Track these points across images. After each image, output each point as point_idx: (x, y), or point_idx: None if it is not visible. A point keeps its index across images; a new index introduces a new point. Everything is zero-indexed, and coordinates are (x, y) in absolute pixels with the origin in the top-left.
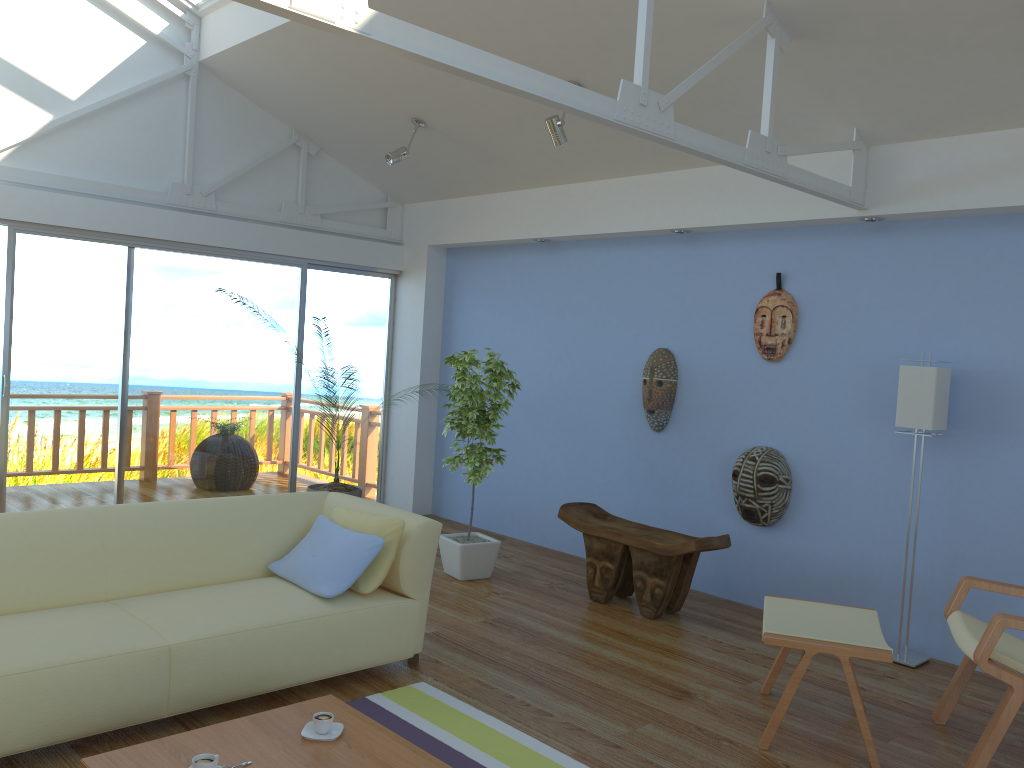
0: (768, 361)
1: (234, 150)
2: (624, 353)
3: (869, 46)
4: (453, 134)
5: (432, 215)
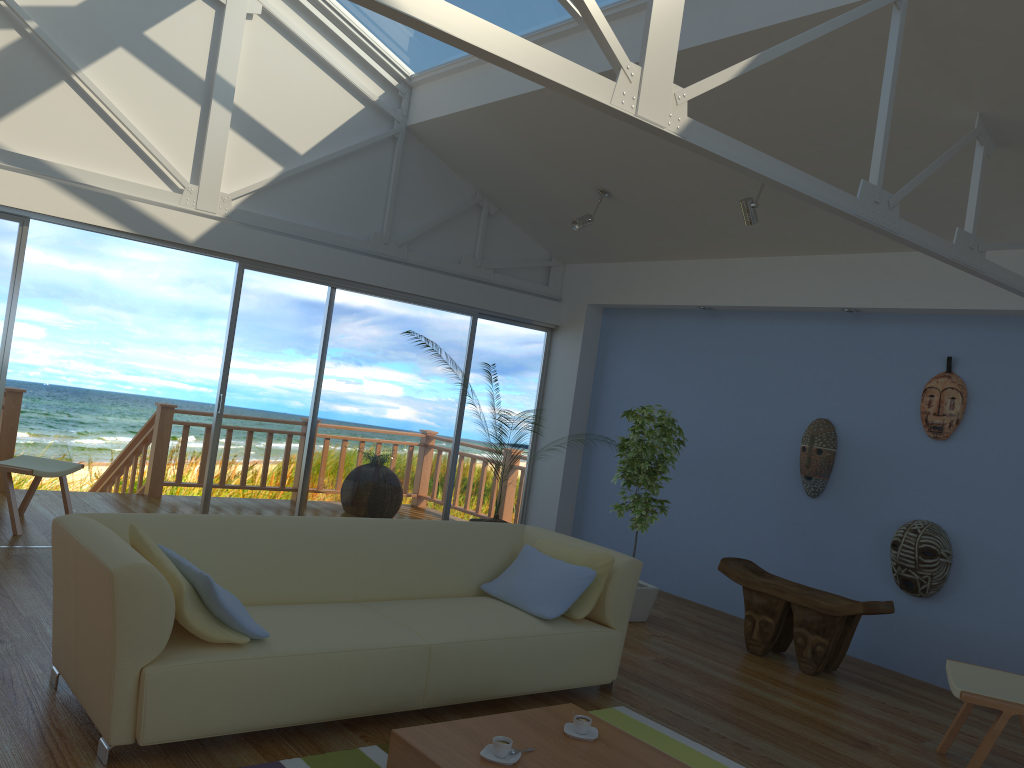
0: (933, 439)
1: (426, 206)
2: (782, 420)
3: None
4: (635, 205)
5: (594, 276)
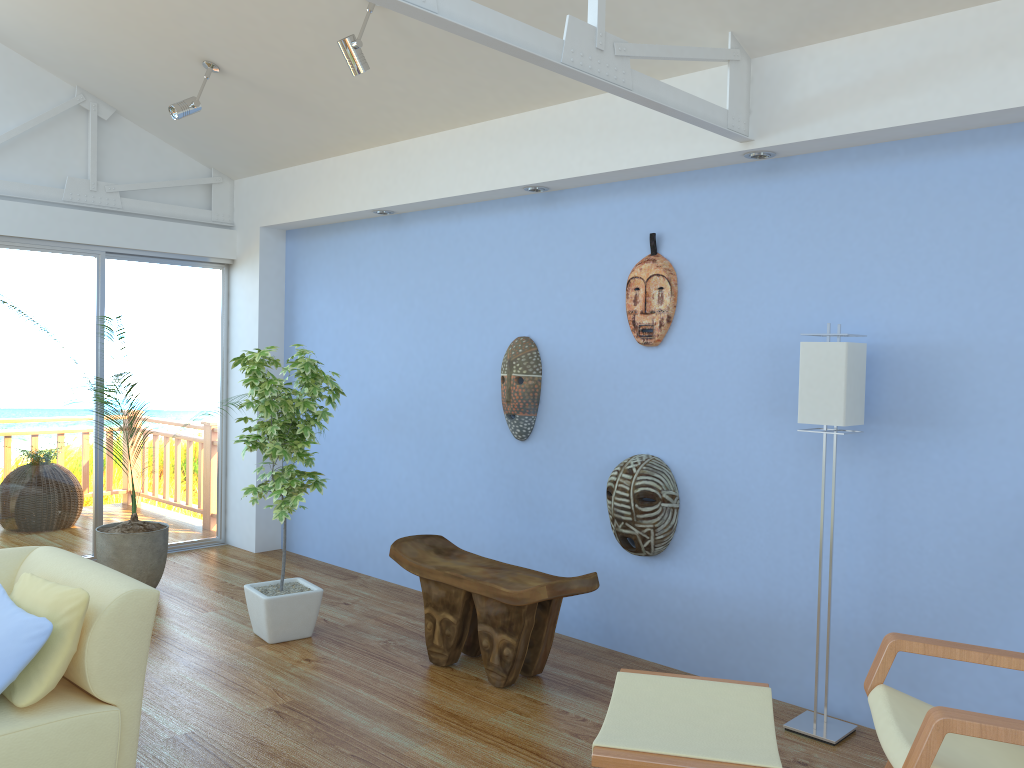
0: (645, 346)
1: None
2: (481, 345)
3: None
4: (256, 80)
5: (263, 190)
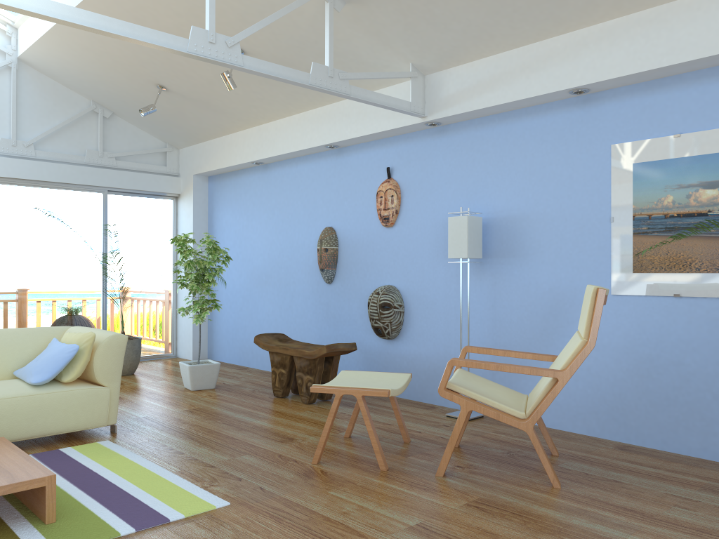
0: (387, 227)
1: (48, 116)
2: (308, 233)
3: (391, 3)
4: (185, 94)
5: (194, 154)
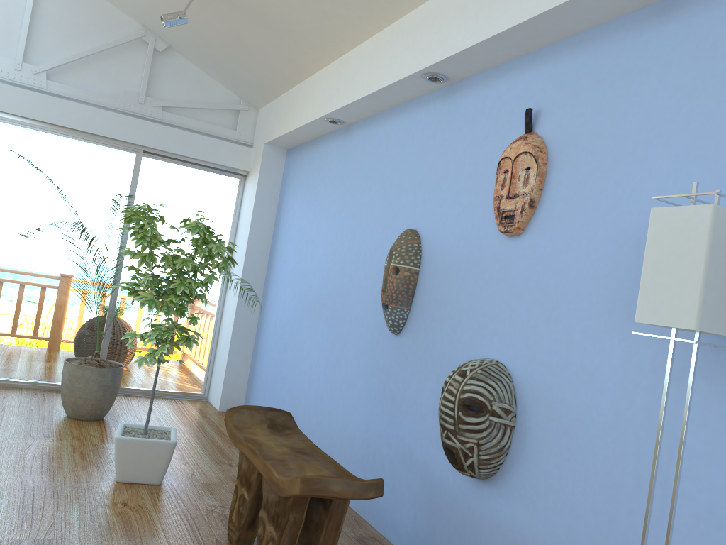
0: (508, 236)
1: (77, 37)
2: (382, 239)
3: None
4: None
5: (270, 114)
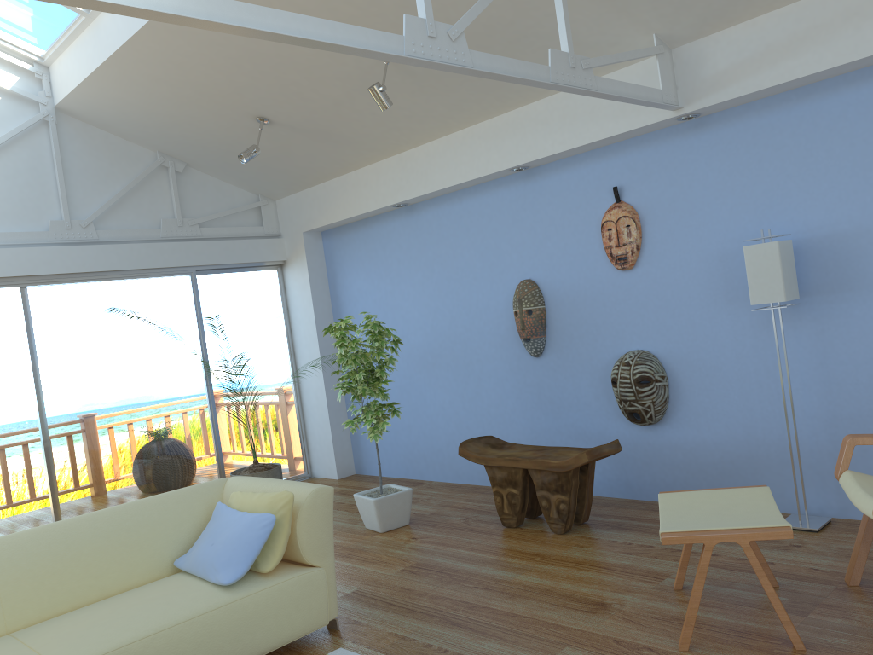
0: (622, 270)
1: (105, 181)
2: (493, 291)
3: None
4: (296, 124)
5: (301, 204)
